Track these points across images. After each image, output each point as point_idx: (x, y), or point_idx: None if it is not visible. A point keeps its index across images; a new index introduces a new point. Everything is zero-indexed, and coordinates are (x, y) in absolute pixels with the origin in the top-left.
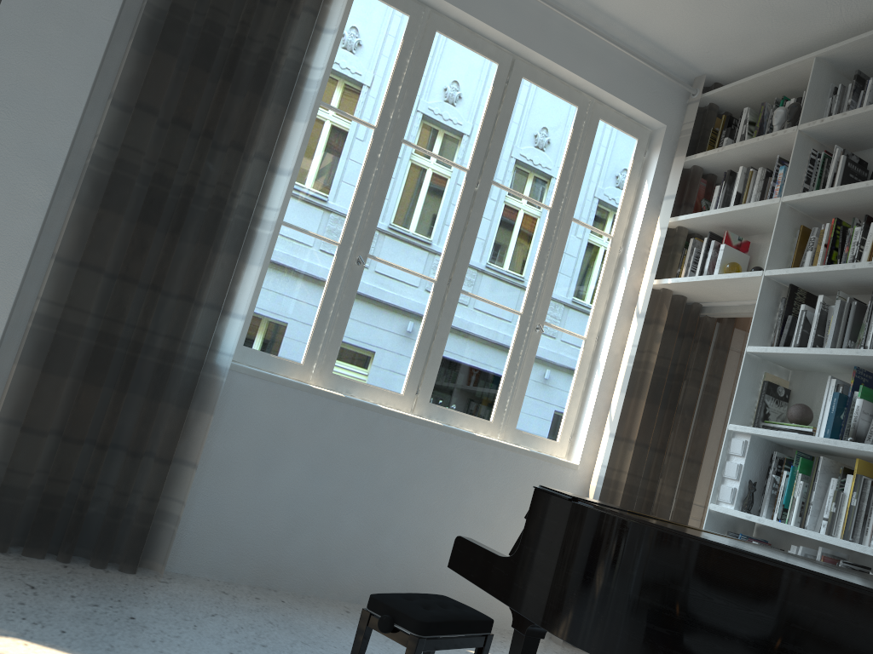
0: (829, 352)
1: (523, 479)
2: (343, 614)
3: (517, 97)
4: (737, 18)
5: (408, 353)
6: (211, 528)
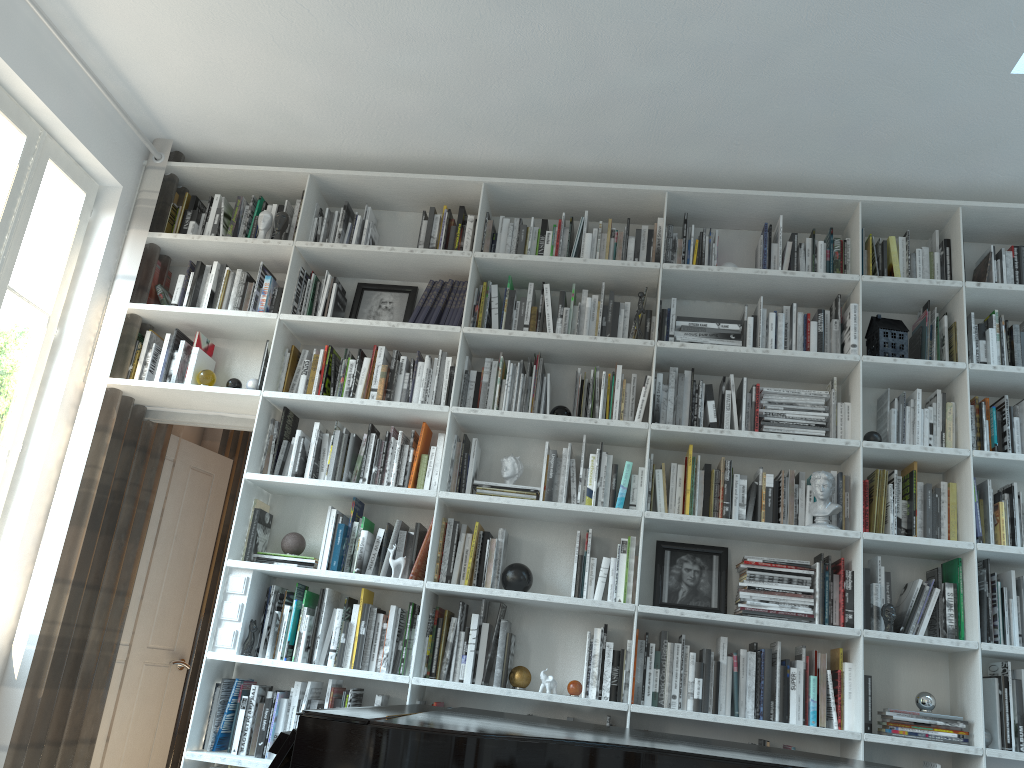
0: (342, 485)
1: None
2: None
3: None
4: (245, 106)
5: None
6: None
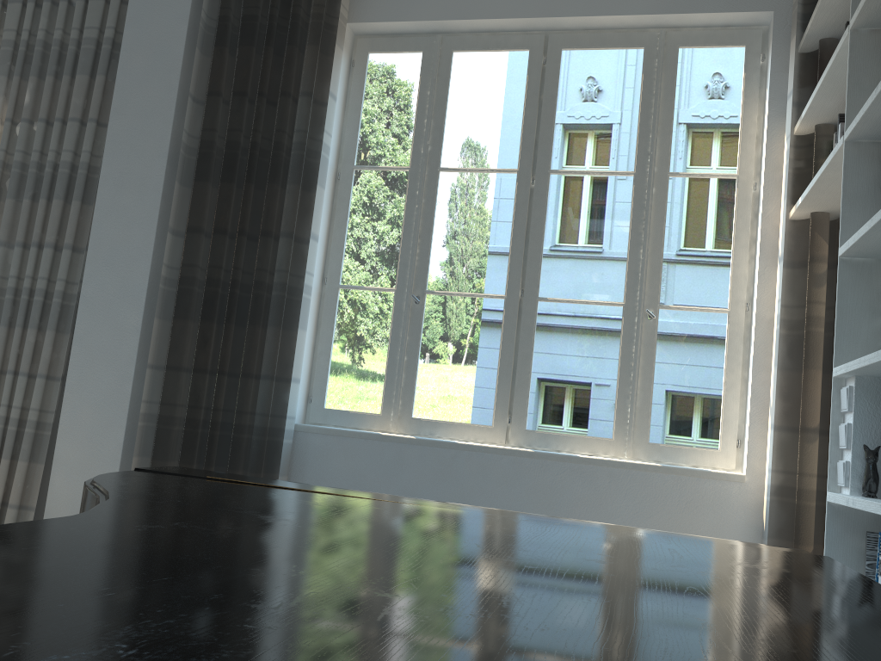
0: None
1: (660, 502)
2: None
3: (560, 72)
4: None
5: (490, 381)
6: None
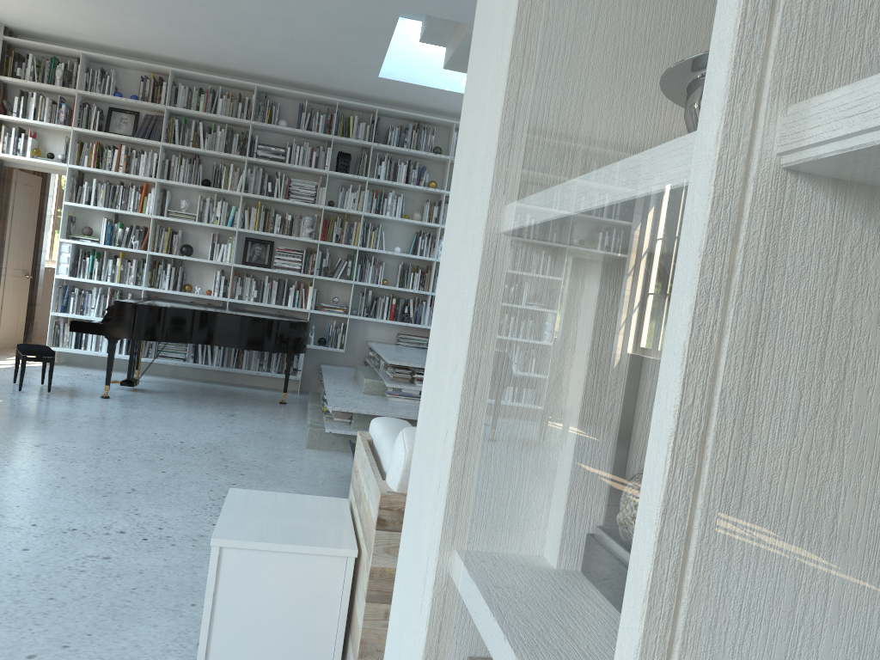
0: (109, 210)
1: None
2: None
3: None
4: (48, 24)
5: None
6: None
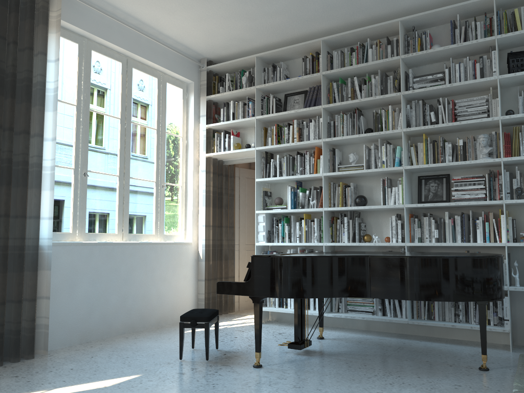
0: (288, 177)
1: (173, 255)
2: (127, 339)
3: (132, 78)
4: (224, 40)
5: (115, 213)
6: (55, 324)
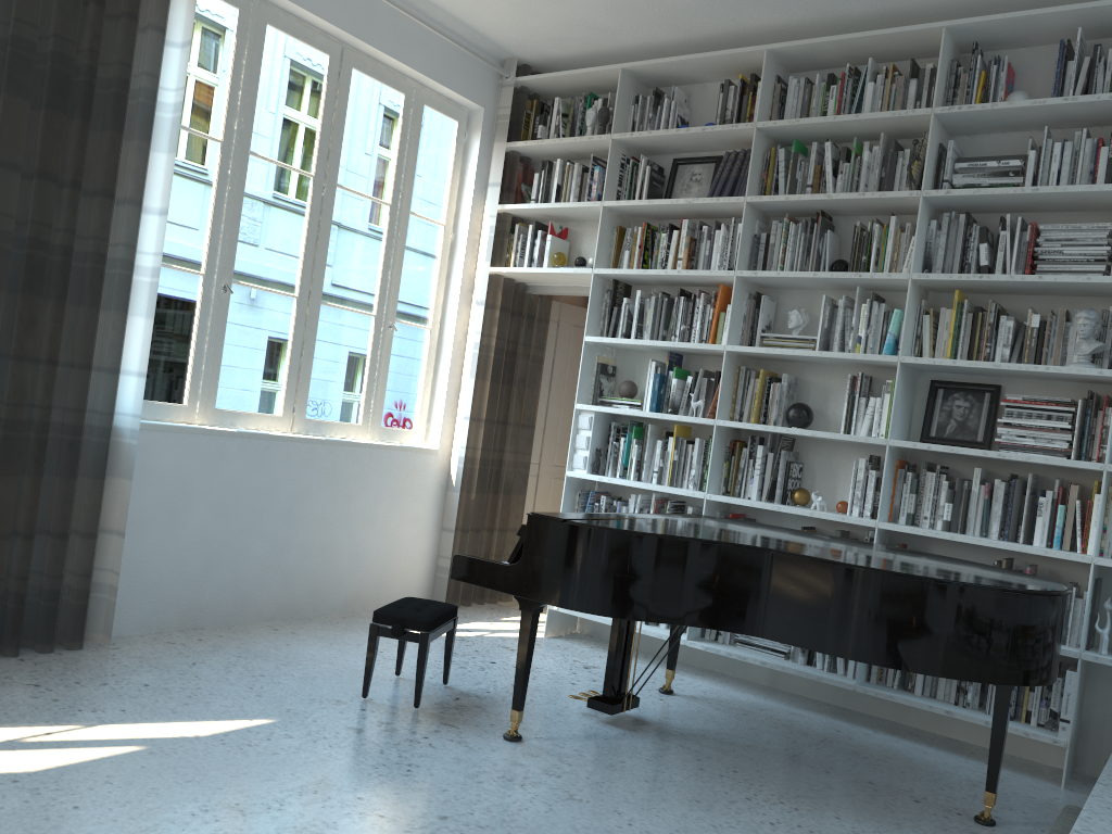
0: (653, 343)
1: (395, 472)
2: (276, 632)
3: (349, 90)
4: (556, 25)
5: (281, 374)
6: (134, 587)
